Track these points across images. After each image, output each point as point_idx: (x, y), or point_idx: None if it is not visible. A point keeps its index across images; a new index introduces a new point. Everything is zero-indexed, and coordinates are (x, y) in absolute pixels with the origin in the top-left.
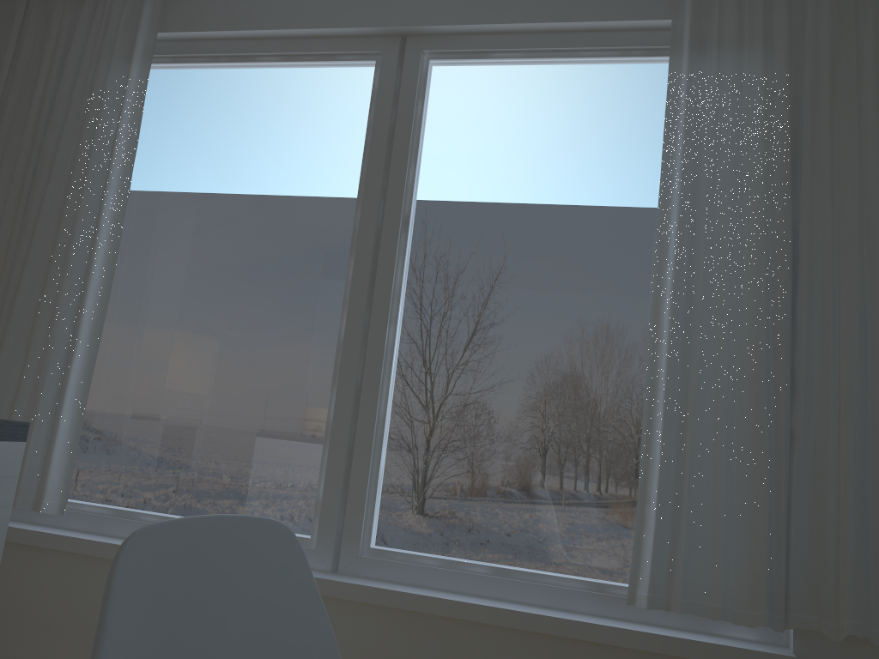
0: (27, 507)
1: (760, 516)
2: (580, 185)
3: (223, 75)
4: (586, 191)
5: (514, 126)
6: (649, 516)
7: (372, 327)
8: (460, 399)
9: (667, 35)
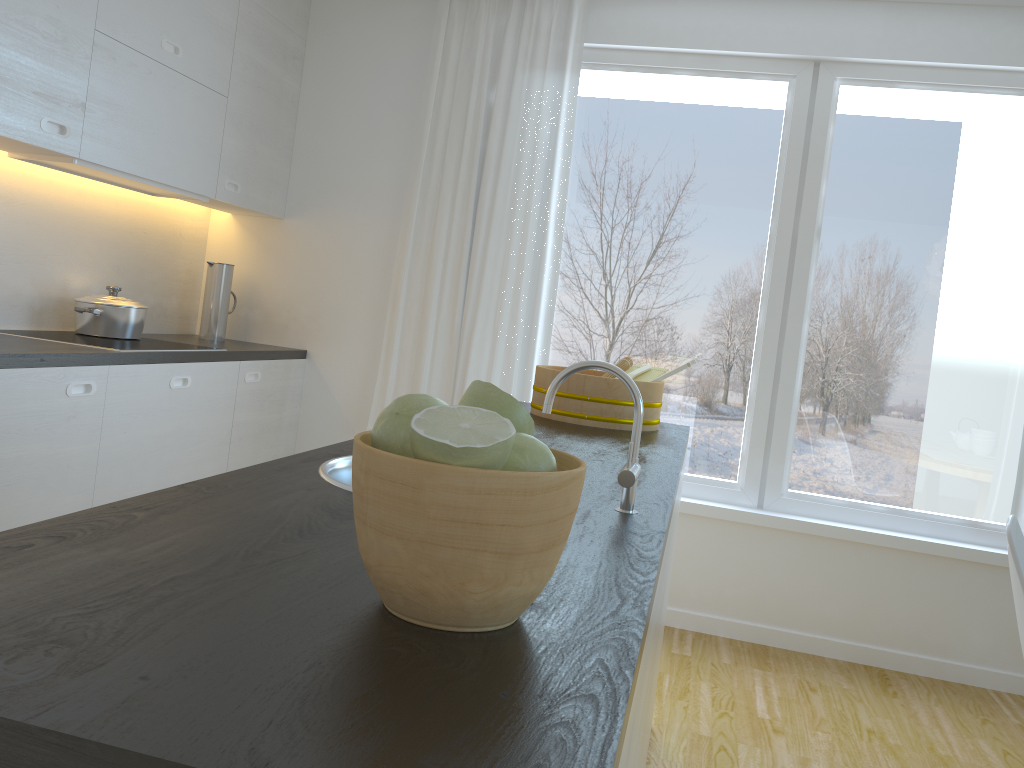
0: None
1: None
2: (974, 209)
3: (637, 84)
4: (979, 214)
5: (916, 152)
6: None
7: (789, 320)
8: (863, 381)
9: None
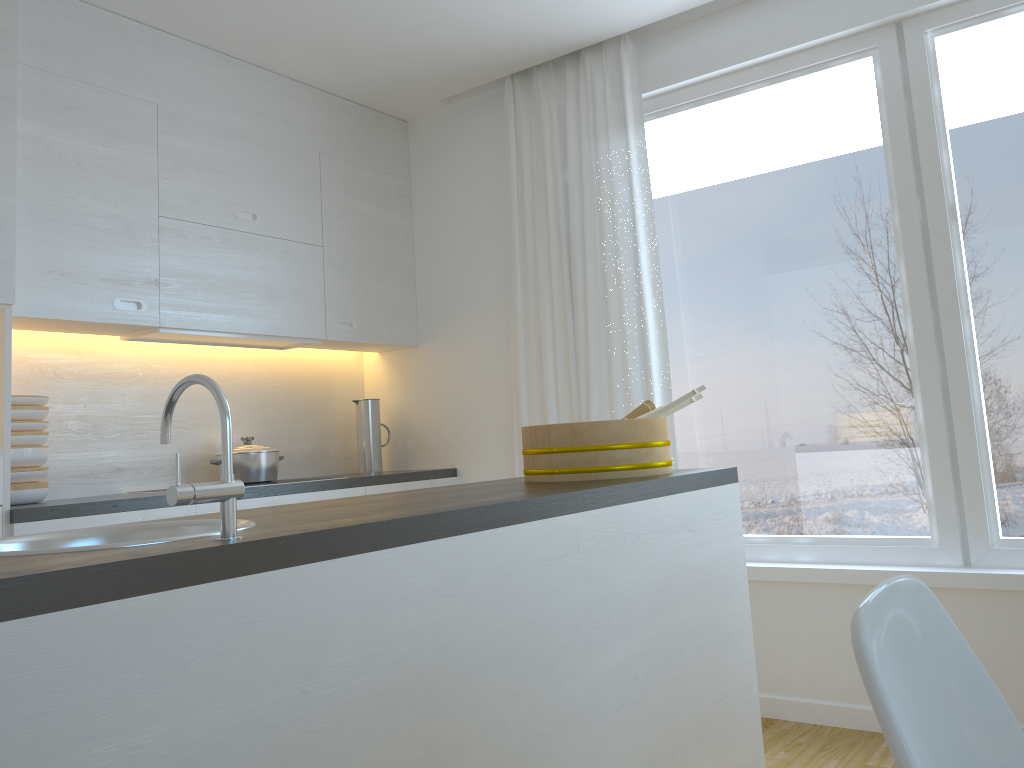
0: None
1: None
2: None
3: (711, 116)
4: None
5: None
6: None
7: (943, 324)
8: None
9: None
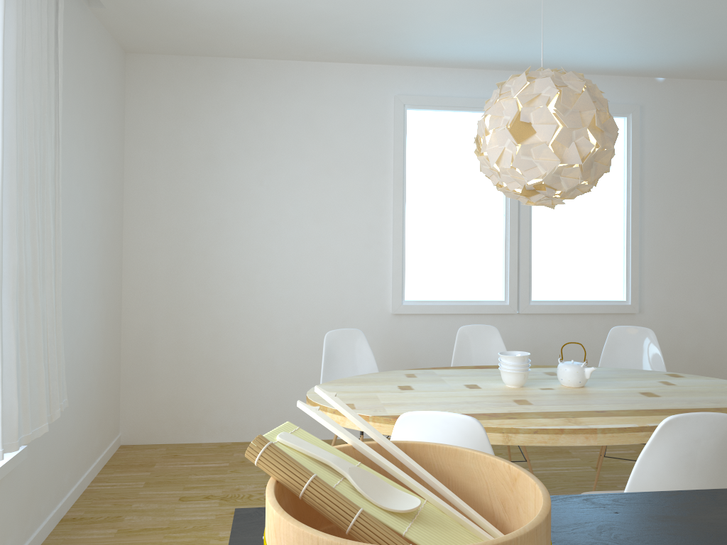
0: None
1: (41, 365)
2: None
3: None
4: None
5: None
6: None
7: None
8: None
9: None
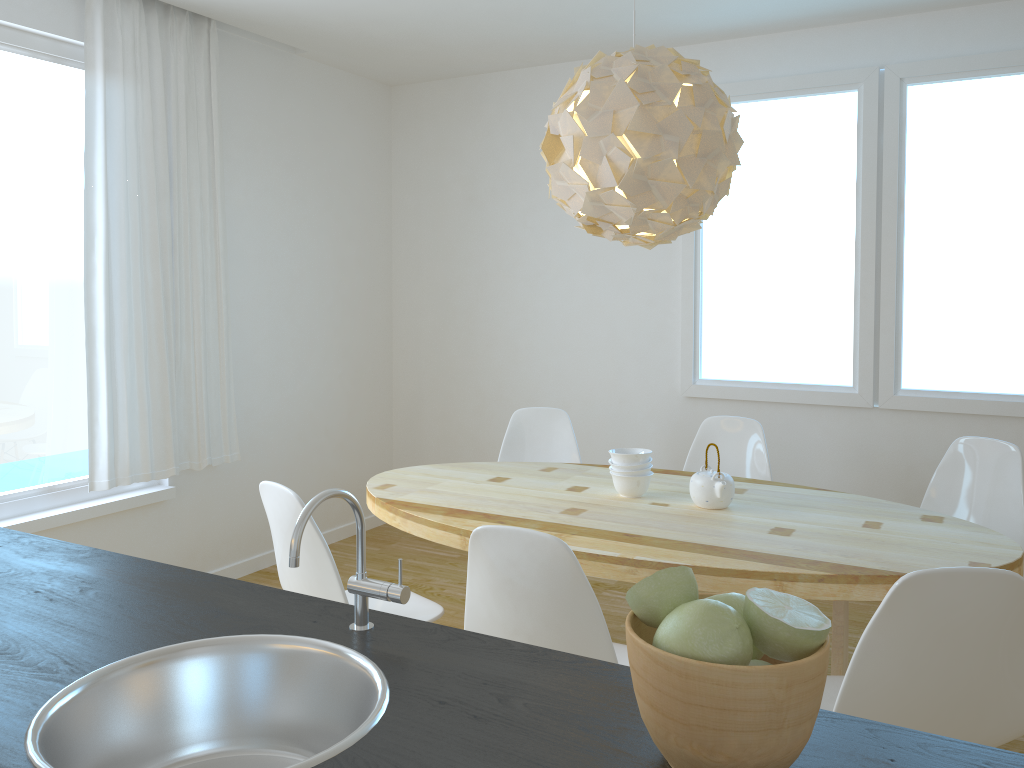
0: None
1: (168, 414)
2: (6, 173)
3: None
4: (11, 179)
5: None
6: (99, 431)
7: None
8: None
9: (69, 49)
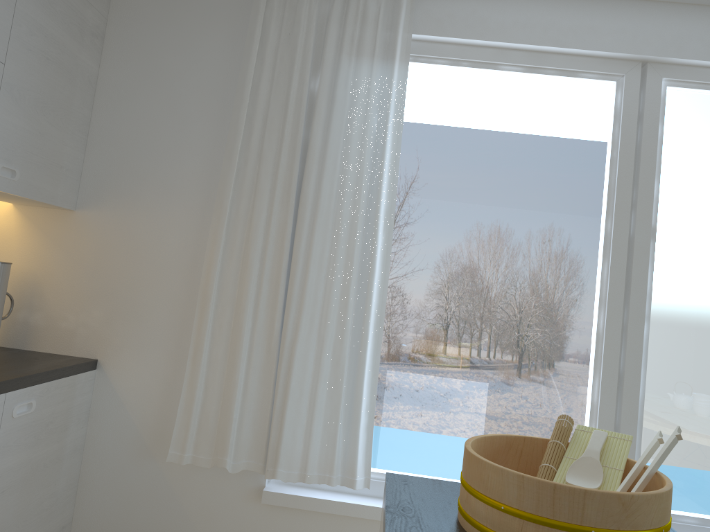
0: (337, 483)
1: None
2: None
3: (463, 79)
4: None
5: None
6: None
7: (630, 324)
8: (706, 386)
9: None
